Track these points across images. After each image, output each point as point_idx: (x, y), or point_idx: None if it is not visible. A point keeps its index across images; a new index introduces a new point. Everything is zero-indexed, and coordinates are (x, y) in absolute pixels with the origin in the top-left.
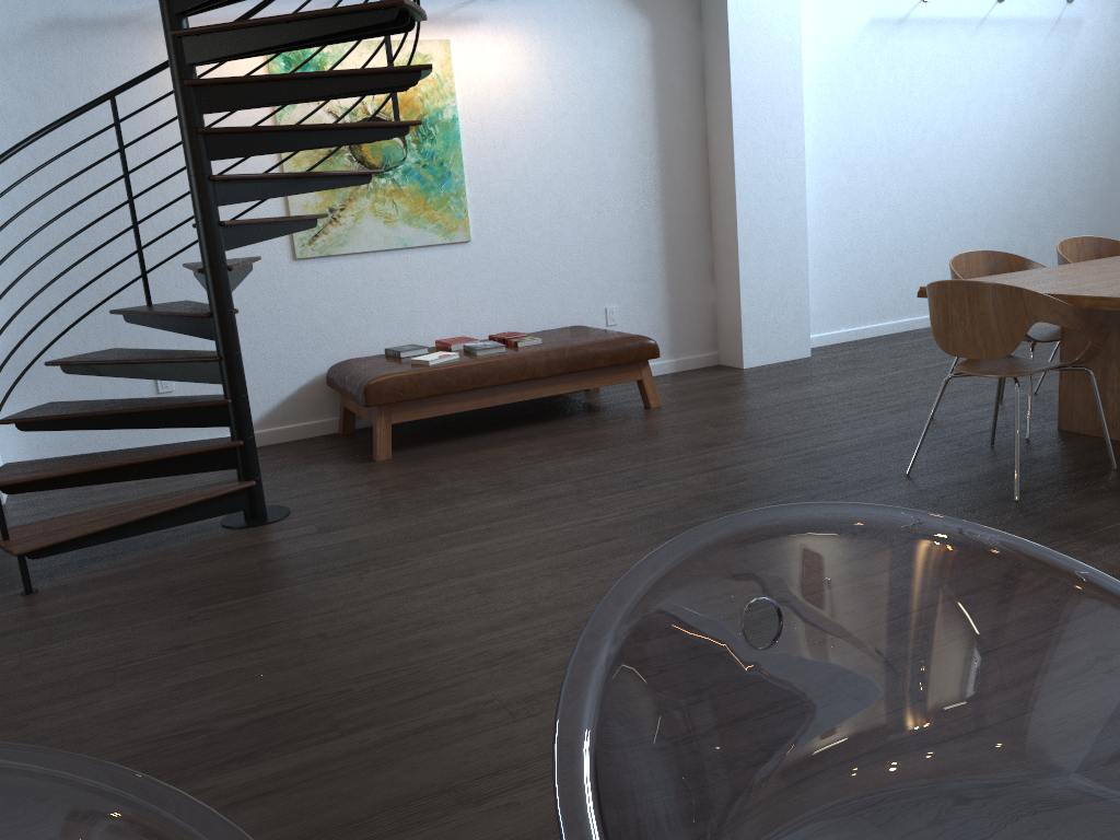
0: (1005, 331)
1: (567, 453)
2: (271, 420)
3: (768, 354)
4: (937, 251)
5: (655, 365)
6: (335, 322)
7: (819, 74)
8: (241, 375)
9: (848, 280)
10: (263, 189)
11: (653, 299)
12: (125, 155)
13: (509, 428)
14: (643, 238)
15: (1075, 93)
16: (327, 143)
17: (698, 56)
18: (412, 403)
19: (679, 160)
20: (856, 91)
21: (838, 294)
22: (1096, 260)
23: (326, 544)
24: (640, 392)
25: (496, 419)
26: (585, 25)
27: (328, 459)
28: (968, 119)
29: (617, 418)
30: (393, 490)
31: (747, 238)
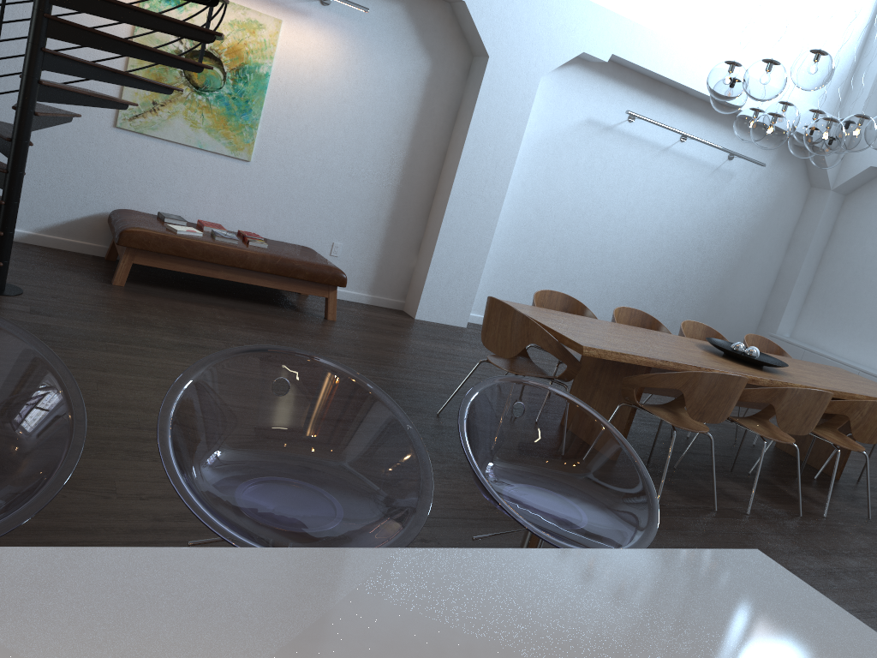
0: (513, 342)
1: (242, 325)
2: (57, 231)
3: (436, 315)
4: (584, 290)
5: (356, 295)
6: (130, 180)
7: (540, 142)
8: (18, 188)
9: (514, 286)
10: (82, 70)
11: (370, 249)
12: (4, 10)
13: (222, 297)
14: (377, 205)
15: (714, 220)
16: (139, 57)
17: (458, 98)
18: (154, 254)
19: (421, 162)
20: (562, 163)
21: (504, 294)
22: (625, 325)
23: (27, 321)
24: (325, 306)
25: (219, 288)
26: (384, 47)
27: (80, 271)
28: (634, 210)
29: (299, 317)
30: (104, 305)
31: (447, 232)
